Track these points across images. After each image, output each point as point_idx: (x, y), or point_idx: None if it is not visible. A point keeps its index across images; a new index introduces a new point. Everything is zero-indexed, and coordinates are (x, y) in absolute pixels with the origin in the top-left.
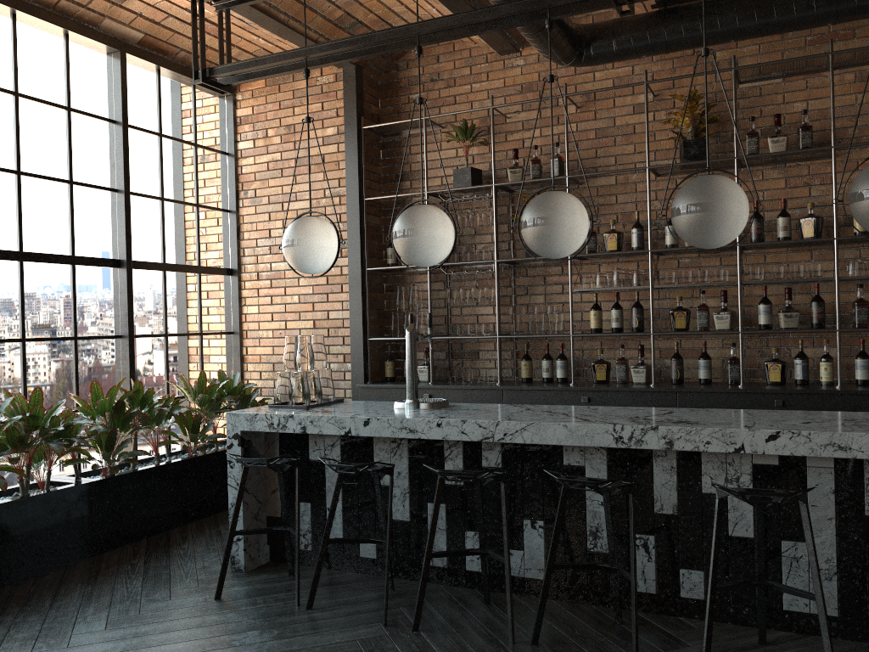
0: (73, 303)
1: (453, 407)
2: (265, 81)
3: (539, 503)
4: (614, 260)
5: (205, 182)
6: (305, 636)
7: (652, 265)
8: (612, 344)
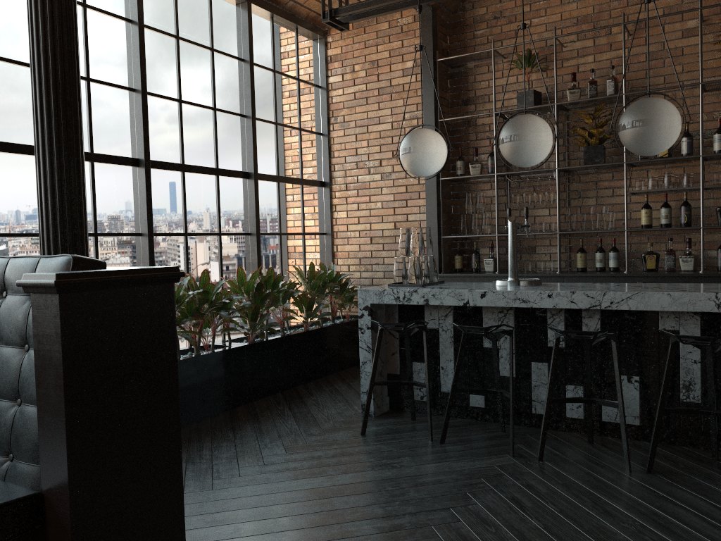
0: (218, 206)
1: (547, 284)
2: (352, 25)
3: (635, 362)
4: (662, 166)
5: (305, 110)
6: (450, 462)
7: (703, 168)
8: (658, 238)
